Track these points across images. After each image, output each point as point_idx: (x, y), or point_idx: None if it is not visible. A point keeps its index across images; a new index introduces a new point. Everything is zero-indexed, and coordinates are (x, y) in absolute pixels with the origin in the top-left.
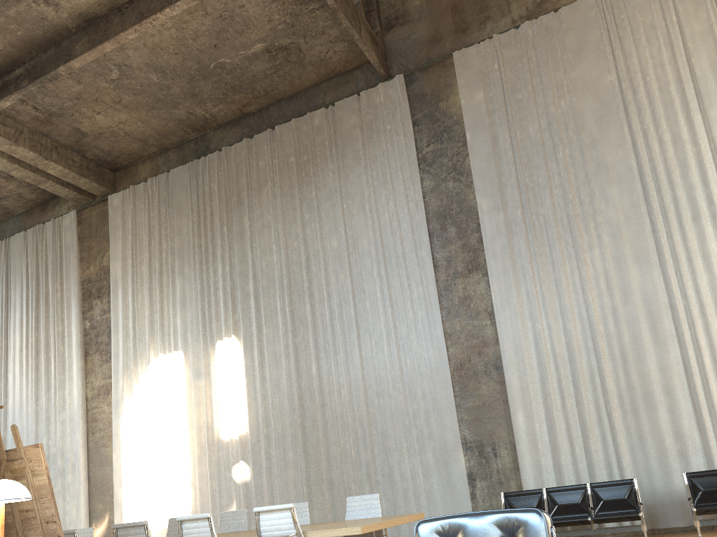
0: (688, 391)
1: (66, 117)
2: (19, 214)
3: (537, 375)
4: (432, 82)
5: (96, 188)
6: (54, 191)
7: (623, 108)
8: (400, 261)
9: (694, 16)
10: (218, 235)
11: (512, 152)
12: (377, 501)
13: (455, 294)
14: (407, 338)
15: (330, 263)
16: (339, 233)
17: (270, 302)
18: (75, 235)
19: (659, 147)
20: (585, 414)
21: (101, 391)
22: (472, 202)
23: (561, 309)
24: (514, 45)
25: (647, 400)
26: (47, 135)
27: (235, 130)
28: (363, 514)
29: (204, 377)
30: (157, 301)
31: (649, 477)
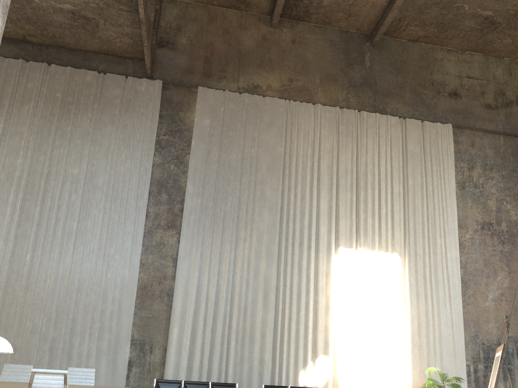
0: (272, 338)
1: None
2: None
3: (193, 307)
4: (179, 96)
5: None
6: None
7: (282, 169)
8: (123, 203)
9: (327, 139)
10: None
11: (217, 165)
12: (92, 374)
13: (154, 238)
14: (112, 257)
15: (68, 184)
16: (82, 165)
17: (4, 193)
18: None
19: (294, 199)
20: (215, 339)
21: None
22: (183, 184)
23: (219, 271)
24: (236, 103)
25: (251, 338)
26: None
27: (12, 47)
28: (79, 382)
29: None
30: None
31: (240, 383)
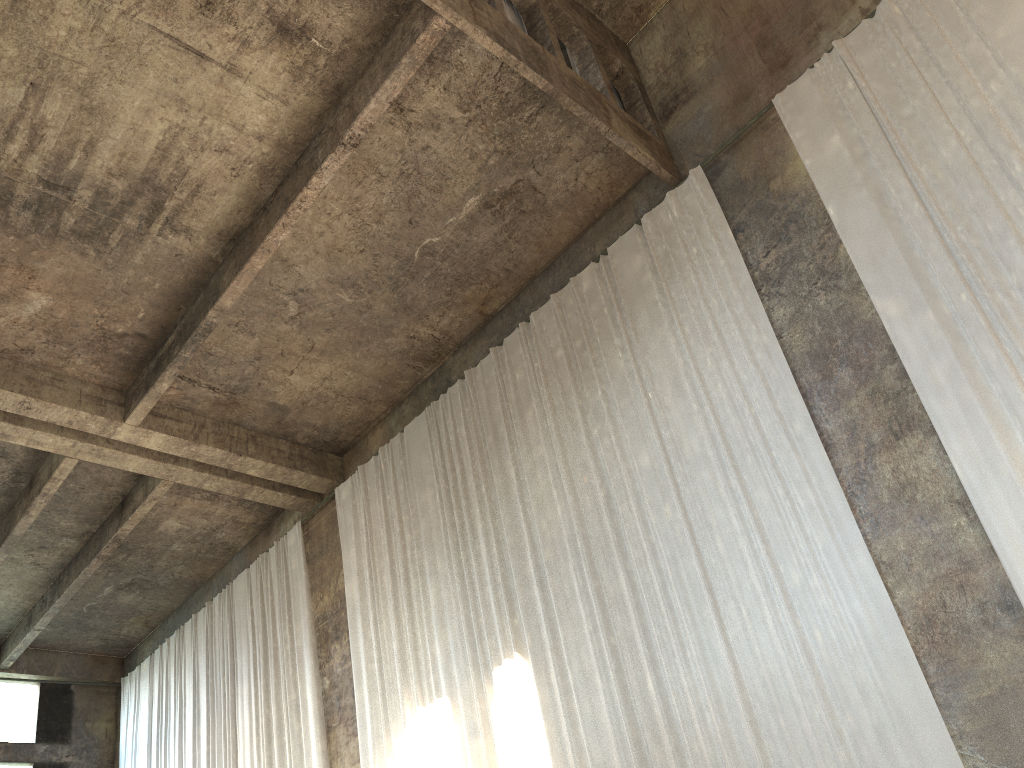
0: None
1: (252, 389)
2: (243, 547)
3: None
4: (751, 159)
5: (318, 482)
6: (266, 500)
7: None
8: (761, 454)
9: None
10: (474, 501)
11: (918, 201)
12: None
13: (879, 484)
14: (804, 589)
15: (644, 492)
16: (650, 440)
17: (563, 584)
18: (301, 556)
19: None
20: None
21: None
22: (869, 314)
23: None
24: (874, 42)
25: None
26: (239, 424)
27: (480, 343)
28: None
29: (483, 734)
30: (406, 624)
31: None
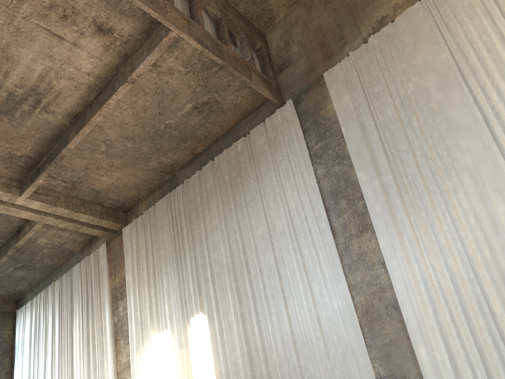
0: None
1: (83, 182)
2: (78, 252)
3: (430, 310)
4: (313, 99)
5: (114, 225)
6: (89, 232)
7: (460, 74)
8: (307, 234)
9: None
10: (186, 241)
11: (377, 131)
12: None
13: (353, 252)
14: (319, 294)
15: (259, 246)
16: (263, 222)
17: (222, 283)
18: (105, 259)
19: (498, 95)
20: (479, 340)
21: (126, 366)
22: (354, 177)
23: (440, 248)
24: (366, 55)
25: None
26: (76, 197)
27: (192, 167)
28: None
29: (185, 347)
30: (153, 295)
31: None
